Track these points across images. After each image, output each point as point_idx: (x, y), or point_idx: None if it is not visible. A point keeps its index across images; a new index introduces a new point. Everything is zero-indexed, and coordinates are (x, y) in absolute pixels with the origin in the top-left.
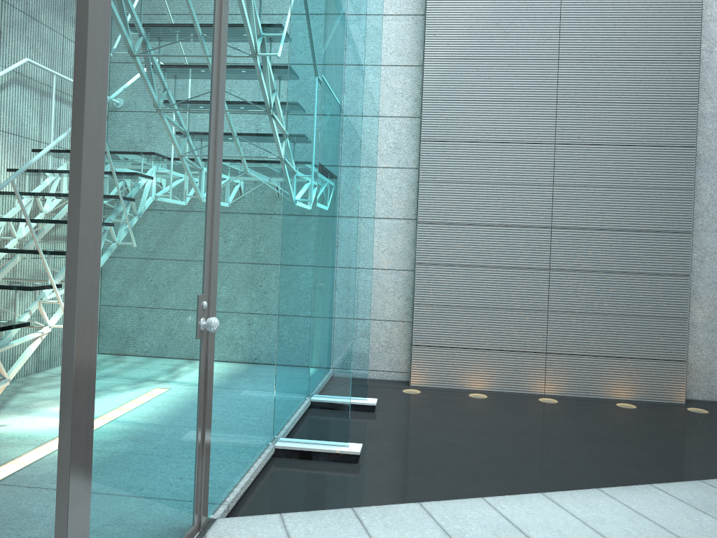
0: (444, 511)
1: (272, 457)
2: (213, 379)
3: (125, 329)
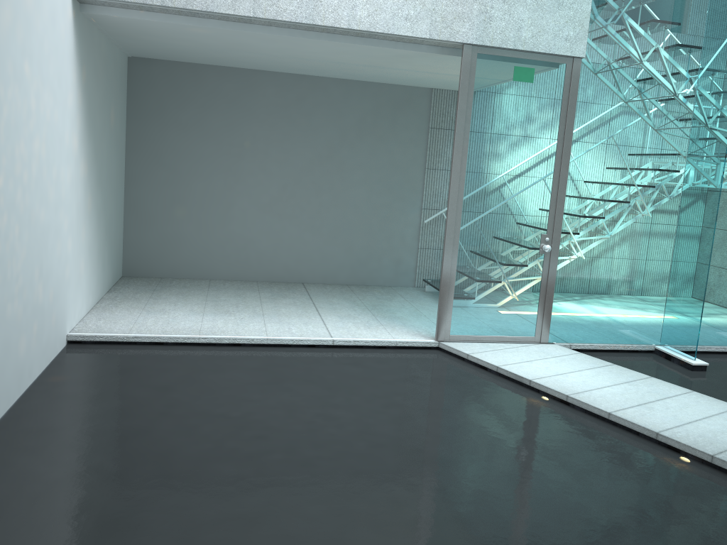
0: (654, 382)
1: (653, 353)
2: (555, 276)
3: (477, 237)
